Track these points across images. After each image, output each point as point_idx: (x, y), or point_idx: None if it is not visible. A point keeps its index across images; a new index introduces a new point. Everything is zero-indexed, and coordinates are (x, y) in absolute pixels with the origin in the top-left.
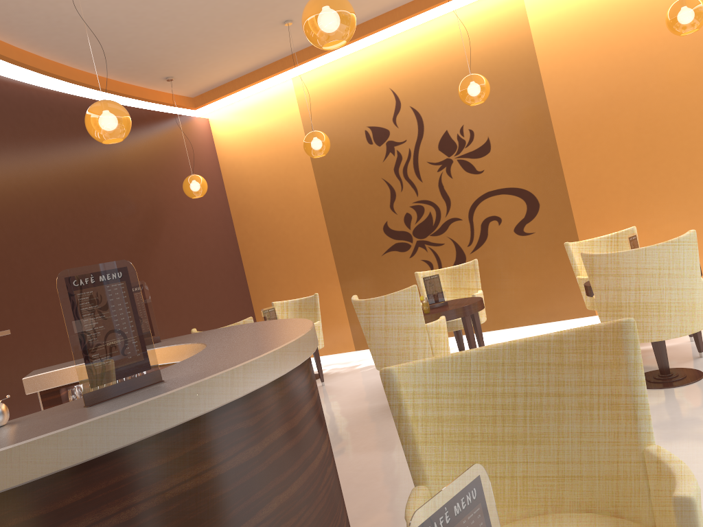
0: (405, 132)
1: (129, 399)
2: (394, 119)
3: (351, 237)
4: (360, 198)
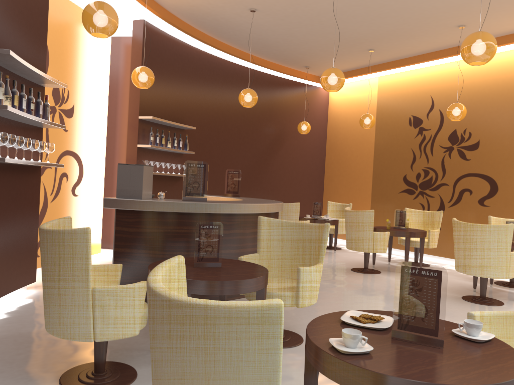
0: (431, 124)
1: (192, 201)
2: (427, 114)
3: (384, 177)
4: (395, 156)
